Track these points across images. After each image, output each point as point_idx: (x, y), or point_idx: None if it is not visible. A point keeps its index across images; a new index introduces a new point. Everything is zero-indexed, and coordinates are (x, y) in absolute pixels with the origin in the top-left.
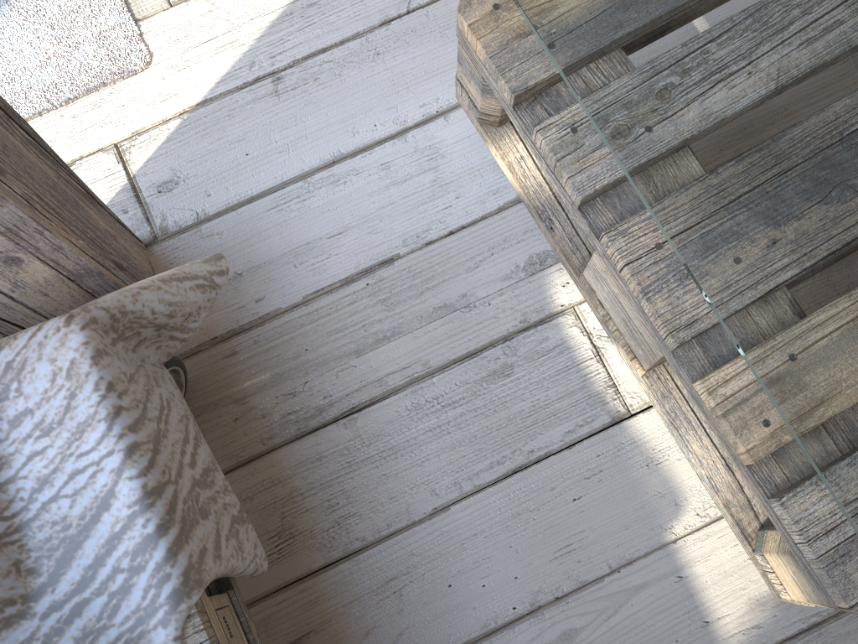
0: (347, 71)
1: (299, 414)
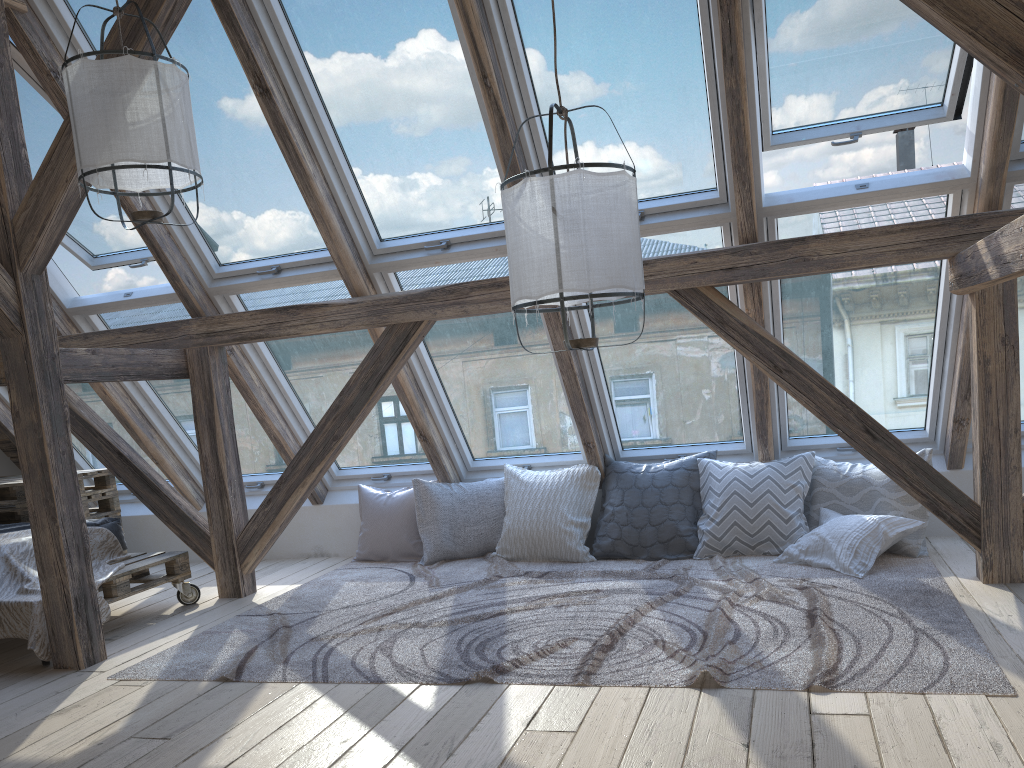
0: (32, 701)
1: (4, 676)
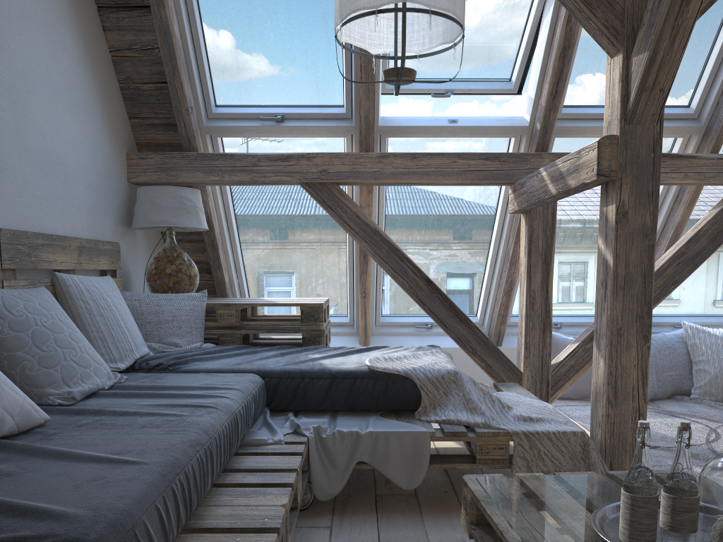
0: None
1: None
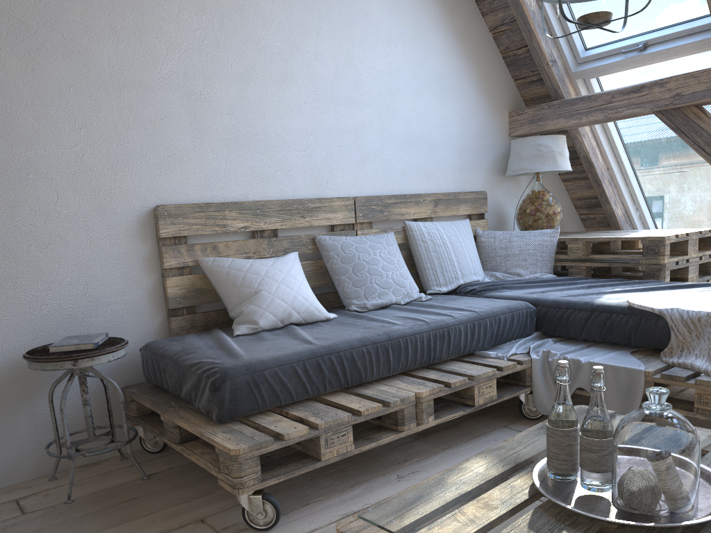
0: None
1: None
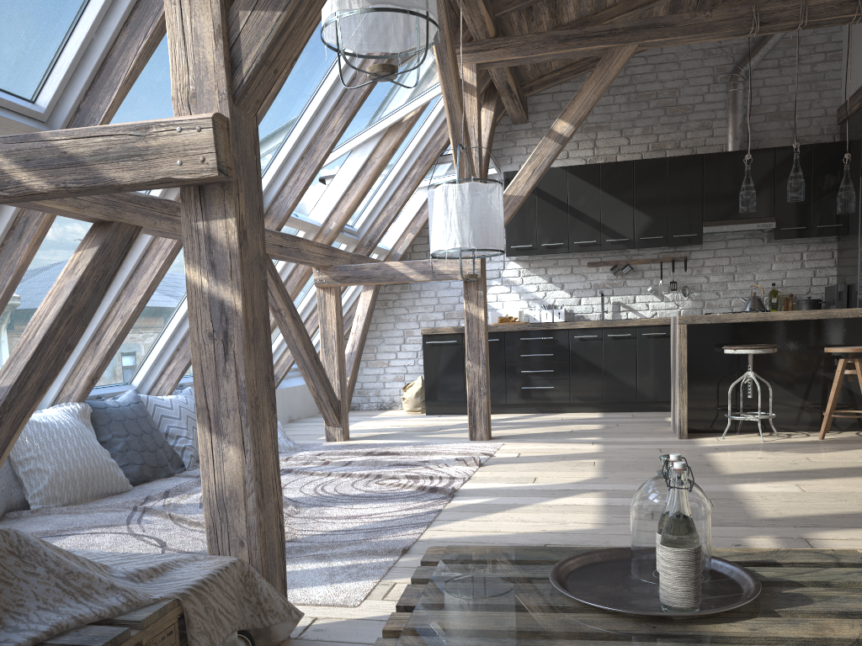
0: None
1: None
